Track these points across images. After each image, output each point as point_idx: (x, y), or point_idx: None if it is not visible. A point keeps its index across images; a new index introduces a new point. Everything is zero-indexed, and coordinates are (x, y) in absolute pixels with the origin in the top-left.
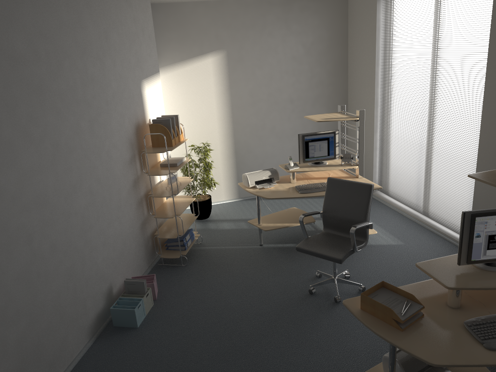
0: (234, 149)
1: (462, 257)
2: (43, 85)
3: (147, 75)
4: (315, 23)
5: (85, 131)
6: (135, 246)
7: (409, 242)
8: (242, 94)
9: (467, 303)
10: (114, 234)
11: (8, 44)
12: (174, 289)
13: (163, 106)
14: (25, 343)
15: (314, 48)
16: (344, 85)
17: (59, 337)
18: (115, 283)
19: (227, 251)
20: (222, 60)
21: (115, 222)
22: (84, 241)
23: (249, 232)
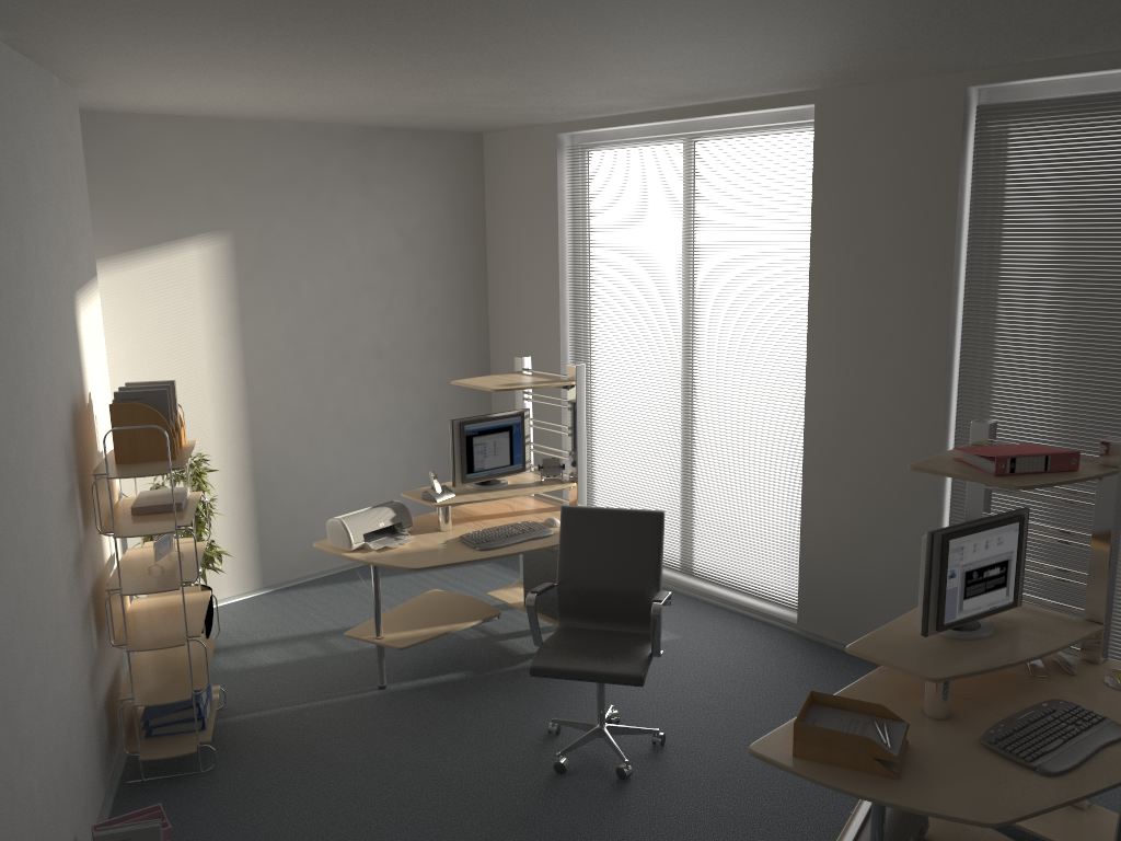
0: (252, 468)
1: (931, 620)
2: None
3: (82, 280)
4: (422, 188)
5: (2, 418)
6: (85, 738)
7: (688, 633)
8: (270, 337)
9: (954, 707)
10: (54, 708)
11: None
12: (214, 835)
13: (106, 361)
14: None
15: (422, 240)
16: (482, 318)
17: None
18: None
19: (306, 715)
20: (222, 256)
21: (54, 672)
22: (10, 733)
23: (334, 662)
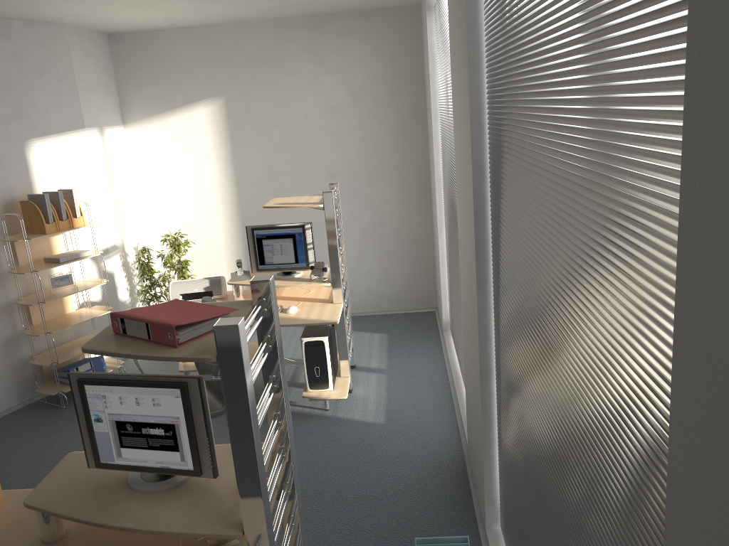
0: (244, 245)
1: (89, 455)
2: None
3: (46, 132)
4: (365, 54)
5: None
6: None
7: (394, 422)
8: (252, 163)
9: (74, 539)
10: None
11: None
12: (10, 439)
13: (92, 176)
14: None
15: (366, 93)
16: (422, 151)
17: None
18: None
19: None
20: (218, 112)
21: None
22: None
23: None
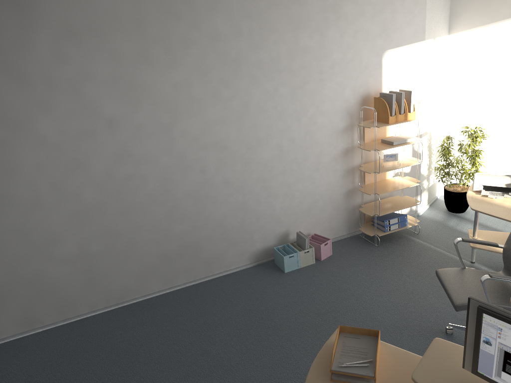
0: None
1: (467, 360)
2: (240, 56)
3: (398, 44)
4: None
5: (283, 96)
6: (332, 209)
7: None
8: None
9: None
10: (303, 191)
11: (210, 26)
12: (343, 260)
13: (421, 78)
14: (186, 238)
15: None
16: None
17: (218, 247)
18: (293, 231)
19: (431, 252)
20: None
21: (307, 180)
22: (261, 186)
23: None
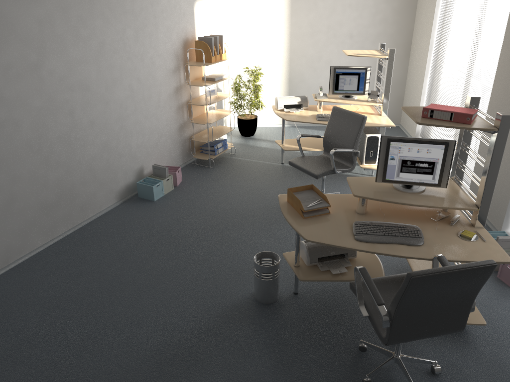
0: (288, 77)
1: (378, 176)
2: None
3: None
4: None
5: (130, 37)
6: (171, 143)
7: None
8: (302, 24)
9: (372, 213)
10: (150, 127)
11: None
12: (194, 182)
13: (218, 27)
14: (62, 184)
15: None
16: (410, 25)
17: (90, 190)
18: (146, 166)
19: (252, 163)
20: None
21: (152, 117)
22: (120, 125)
23: (279, 152)
